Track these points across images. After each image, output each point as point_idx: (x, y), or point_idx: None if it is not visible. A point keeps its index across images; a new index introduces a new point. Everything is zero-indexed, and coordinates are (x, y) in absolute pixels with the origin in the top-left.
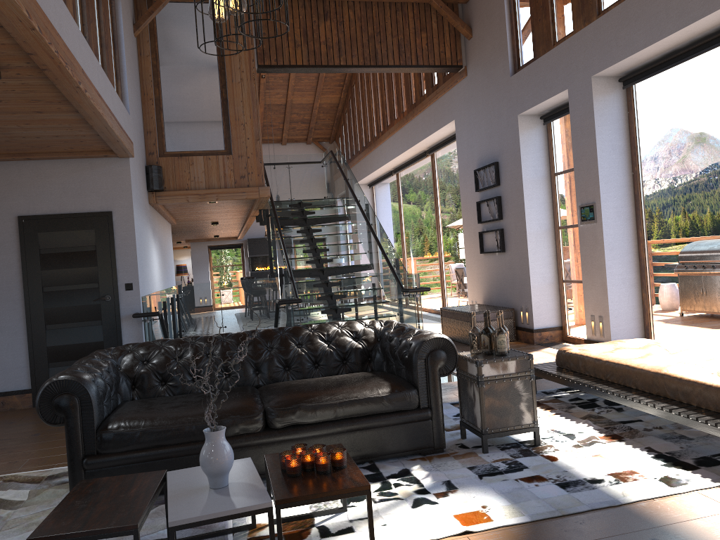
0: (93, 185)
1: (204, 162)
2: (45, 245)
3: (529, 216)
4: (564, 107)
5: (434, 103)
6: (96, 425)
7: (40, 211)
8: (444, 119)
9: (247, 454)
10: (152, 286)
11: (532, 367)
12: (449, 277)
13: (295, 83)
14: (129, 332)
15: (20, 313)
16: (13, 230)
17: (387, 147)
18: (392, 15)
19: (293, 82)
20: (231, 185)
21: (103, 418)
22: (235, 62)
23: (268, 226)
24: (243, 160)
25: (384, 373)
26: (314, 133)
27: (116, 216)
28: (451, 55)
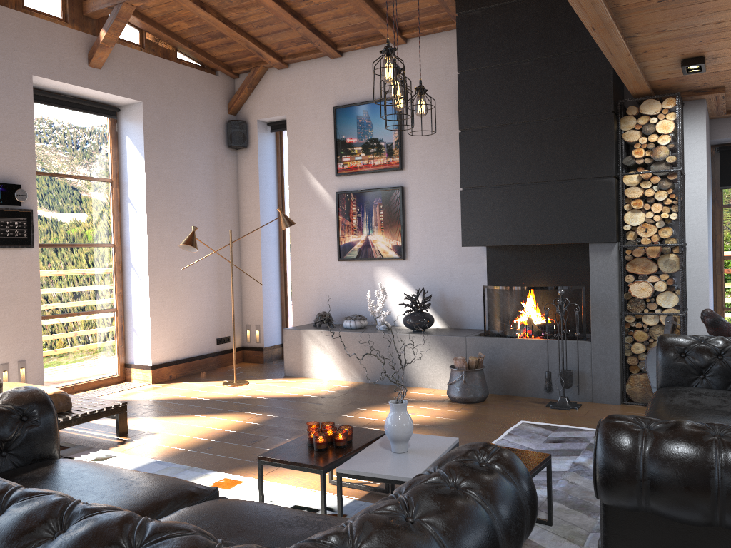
0: None
1: None
2: None
3: None
4: None
5: None
6: None
7: None
8: None
9: None
10: None
11: None
12: None
13: None
14: None
15: None
16: None
17: None
18: None
19: None
20: None
21: None
22: None
23: None
24: None
25: None
26: None
27: None
28: None
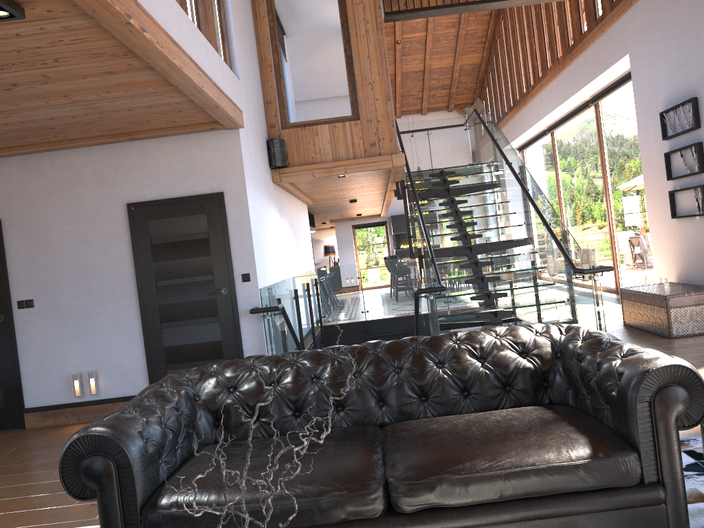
0: (201, 163)
1: (330, 131)
2: (156, 234)
3: None
4: None
5: (600, 38)
6: (140, 500)
7: (149, 196)
8: (614, 56)
9: None
10: (278, 274)
11: None
12: (623, 248)
13: (433, 45)
14: (249, 330)
15: (134, 310)
16: (122, 220)
17: (540, 102)
18: None
19: (430, 45)
20: (361, 155)
21: (155, 485)
22: (359, 12)
23: (404, 200)
24: (373, 125)
25: (573, 411)
26: (456, 99)
27: (228, 197)
28: None
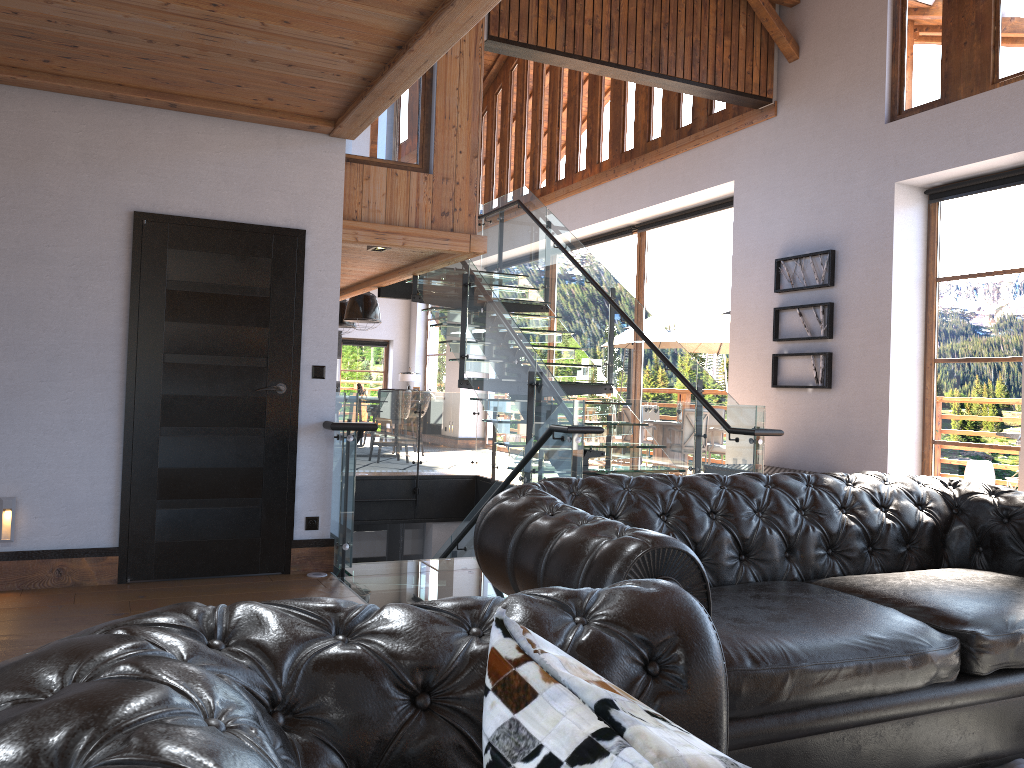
0: (277, 177)
1: (388, 179)
2: (178, 273)
3: (895, 338)
4: (986, 179)
5: (688, 152)
6: None
7: (176, 209)
8: (709, 179)
9: (933, 726)
10: None
11: None
12: None
13: None
14: (310, 456)
15: (113, 398)
16: (120, 238)
17: (558, 212)
18: (688, 2)
19: None
20: (426, 224)
21: None
22: None
23: (464, 303)
24: (449, 187)
25: (1015, 573)
26: None
27: (311, 240)
28: (760, 80)
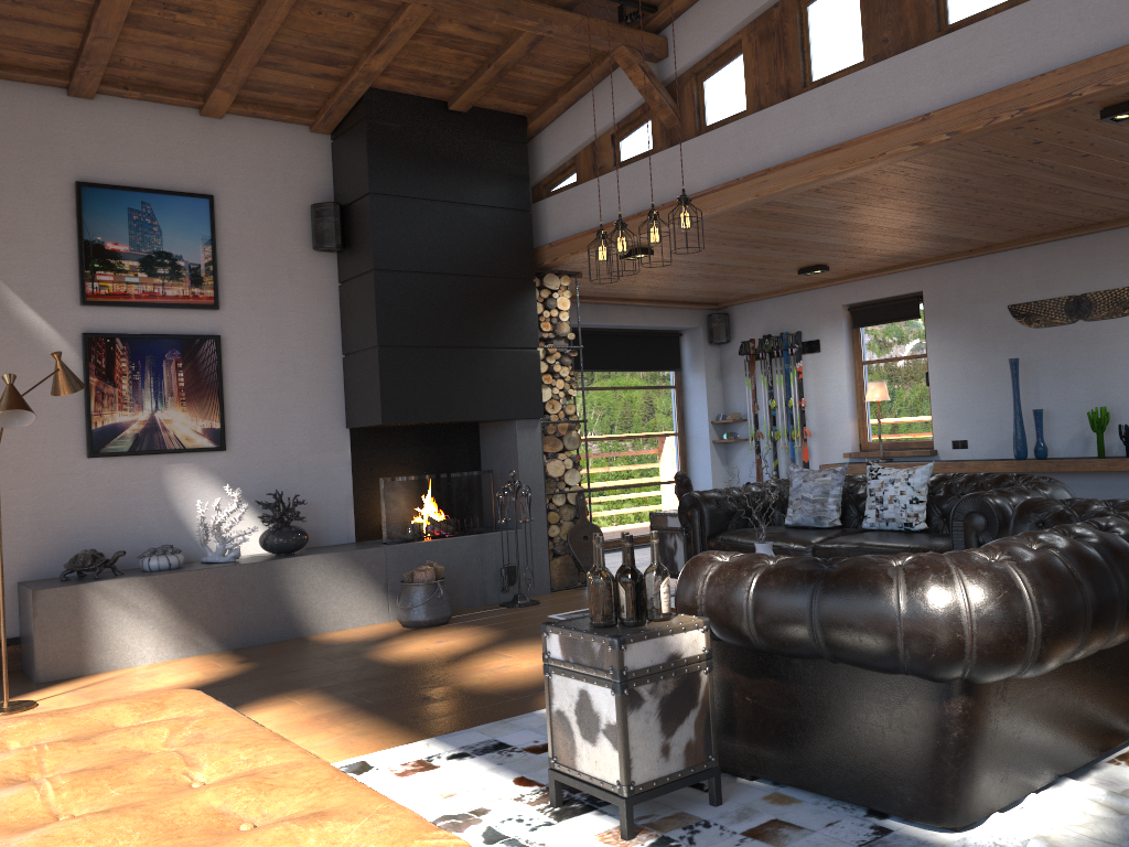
0: None
1: None
2: None
3: None
4: None
5: None
6: None
7: None
8: None
9: None
10: None
11: (544, 648)
12: None
13: None
14: None
15: None
16: None
17: None
18: None
19: None
20: None
21: None
22: None
23: None
24: None
25: None
26: None
27: None
28: None
